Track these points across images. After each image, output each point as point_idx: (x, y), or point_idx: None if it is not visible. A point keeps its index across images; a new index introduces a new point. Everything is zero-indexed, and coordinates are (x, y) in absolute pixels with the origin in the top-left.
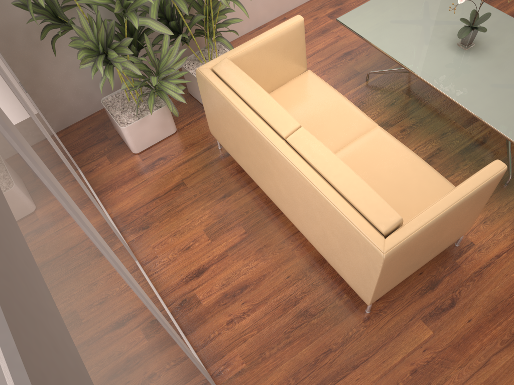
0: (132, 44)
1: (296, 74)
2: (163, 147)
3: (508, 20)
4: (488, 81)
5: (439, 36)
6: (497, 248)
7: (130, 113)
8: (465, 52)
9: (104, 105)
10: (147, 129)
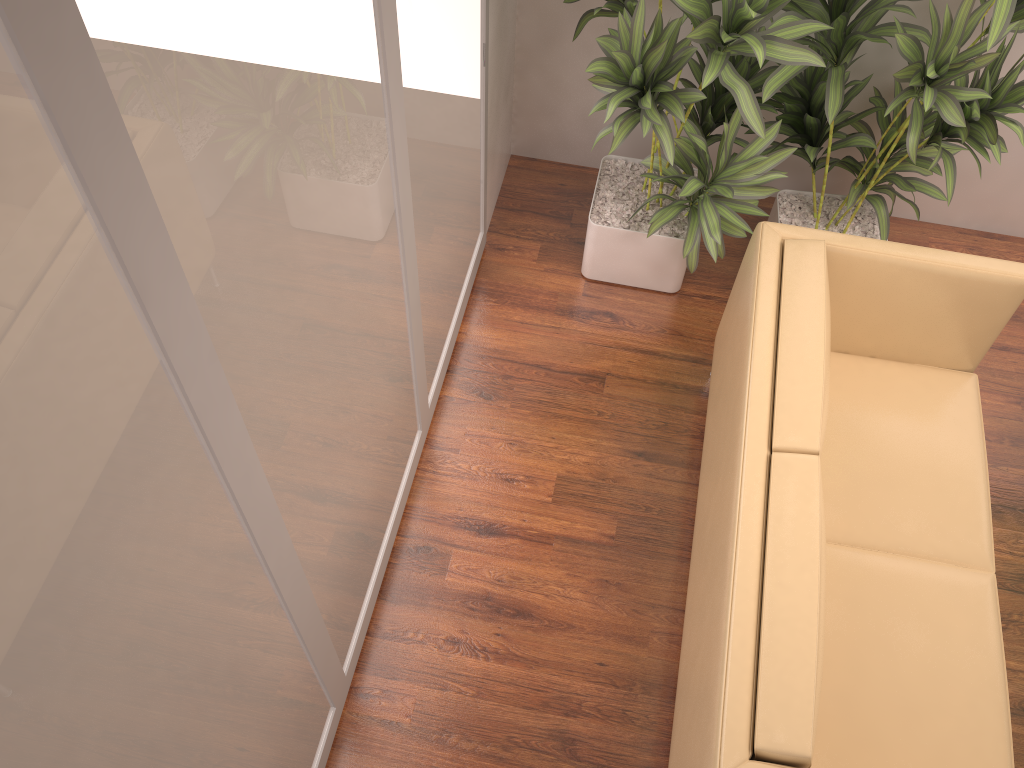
0: (710, 106)
1: (943, 364)
2: (632, 301)
3: None
4: None
5: None
6: None
7: (626, 209)
8: None
9: (600, 167)
10: (629, 254)
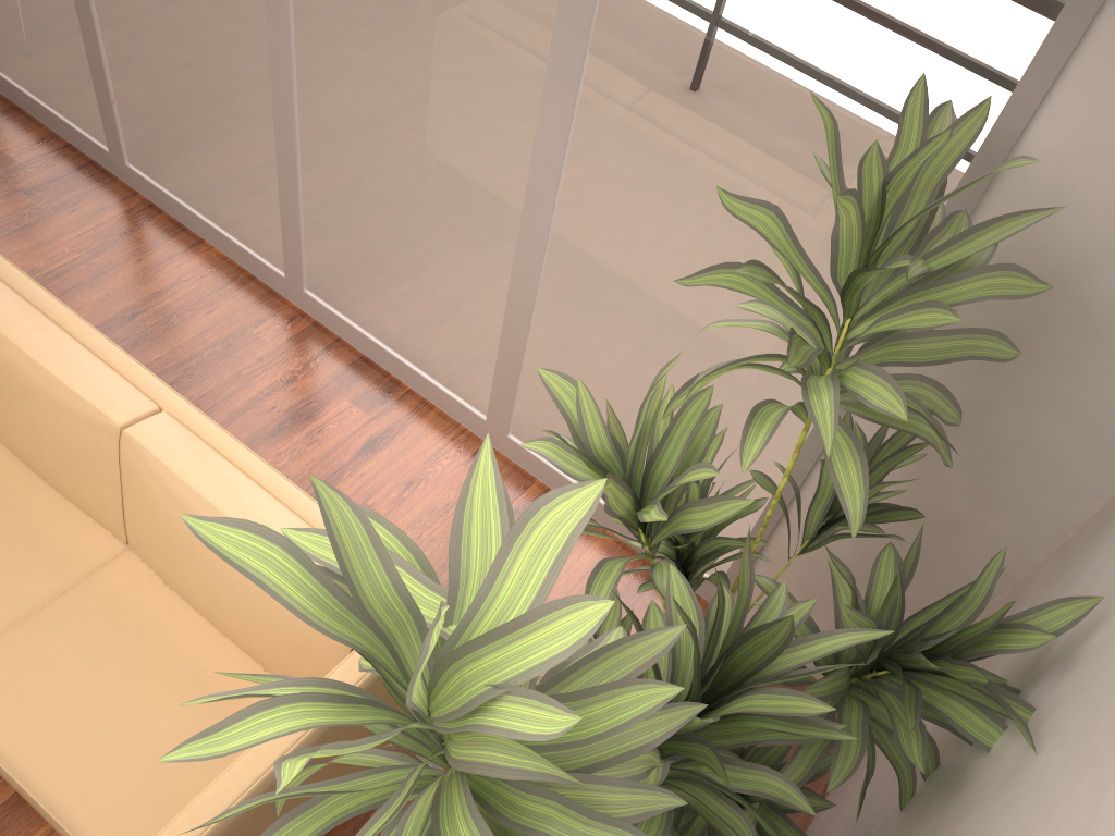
0: None
1: None
2: None
3: None
4: None
5: None
6: None
7: None
8: None
9: None
10: None
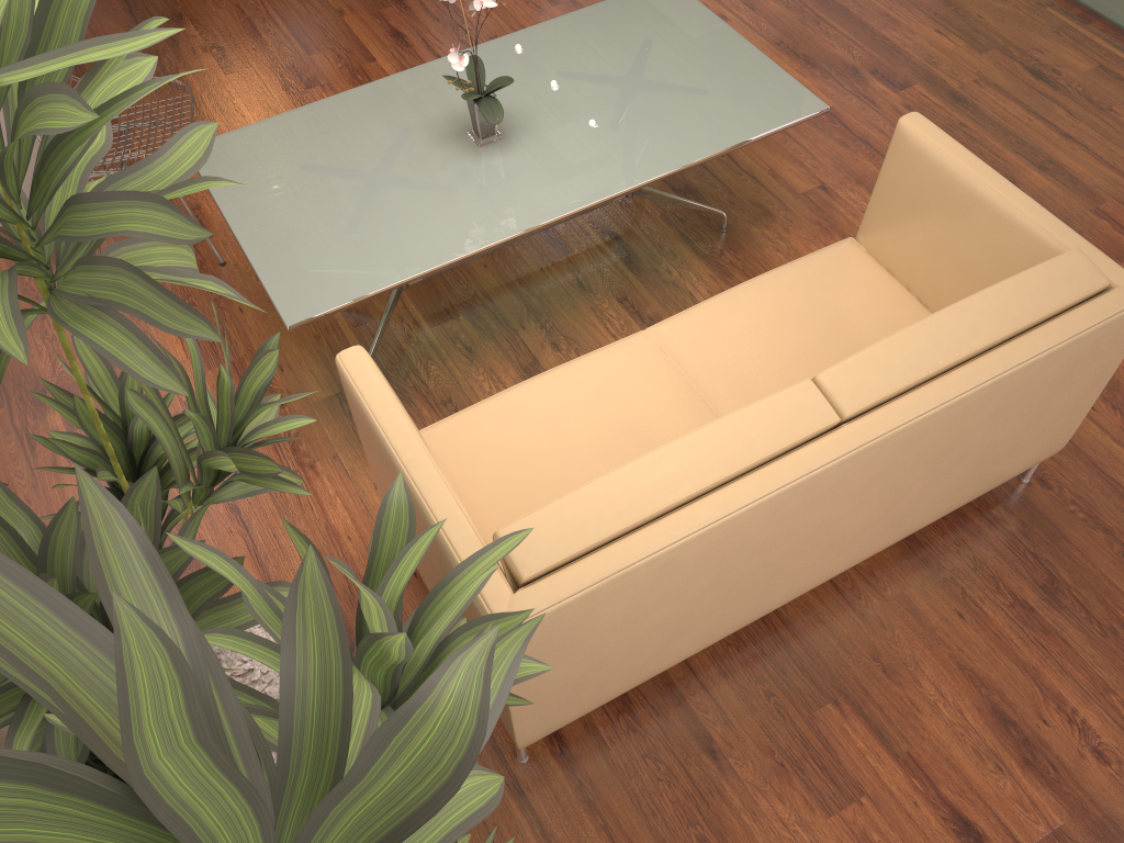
0: None
1: None
2: None
3: (430, 70)
4: (605, 128)
5: (442, 165)
6: None
7: None
8: (508, 140)
9: None
10: None
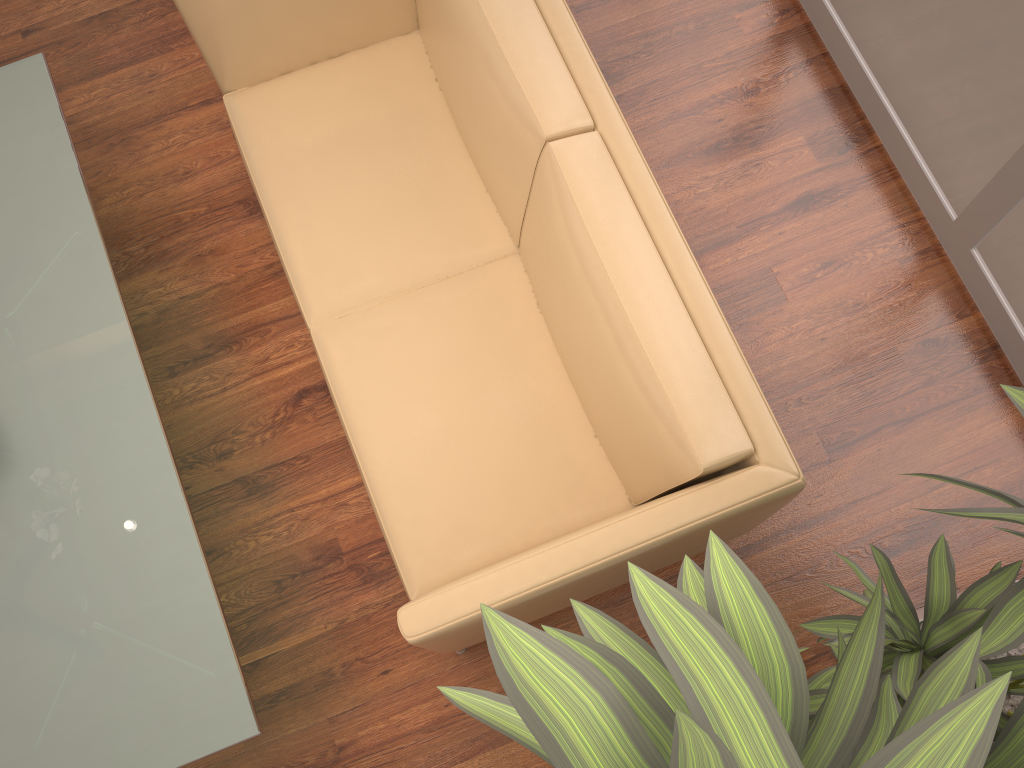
0: None
1: None
2: None
3: None
4: None
5: (6, 520)
6: (198, 117)
7: None
8: None
9: None
10: None
